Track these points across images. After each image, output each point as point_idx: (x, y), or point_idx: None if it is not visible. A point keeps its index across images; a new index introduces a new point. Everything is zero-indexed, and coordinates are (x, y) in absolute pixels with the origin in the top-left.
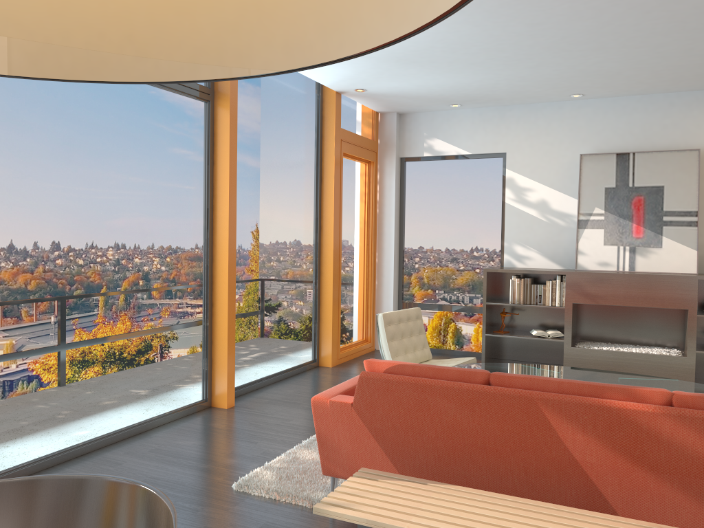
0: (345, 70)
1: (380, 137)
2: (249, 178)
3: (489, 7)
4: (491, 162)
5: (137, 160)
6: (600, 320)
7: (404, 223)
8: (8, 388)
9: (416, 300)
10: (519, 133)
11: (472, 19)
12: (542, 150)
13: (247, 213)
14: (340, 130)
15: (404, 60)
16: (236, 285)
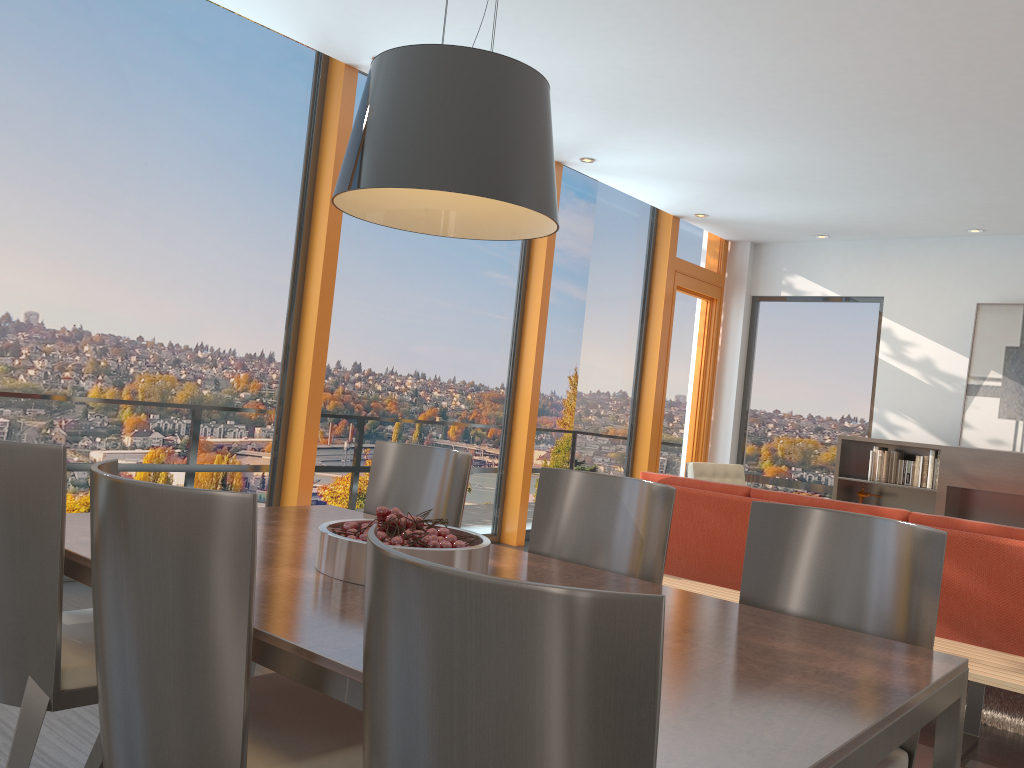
0: (680, 194)
1: (728, 270)
2: (563, 306)
3: (823, 138)
4: (864, 307)
5: (453, 279)
6: (981, 510)
7: (751, 376)
8: (325, 473)
9: (759, 471)
10: (902, 274)
11: (809, 149)
12: (930, 296)
13: (558, 343)
14: (675, 259)
15: (745, 185)
16: (538, 419)
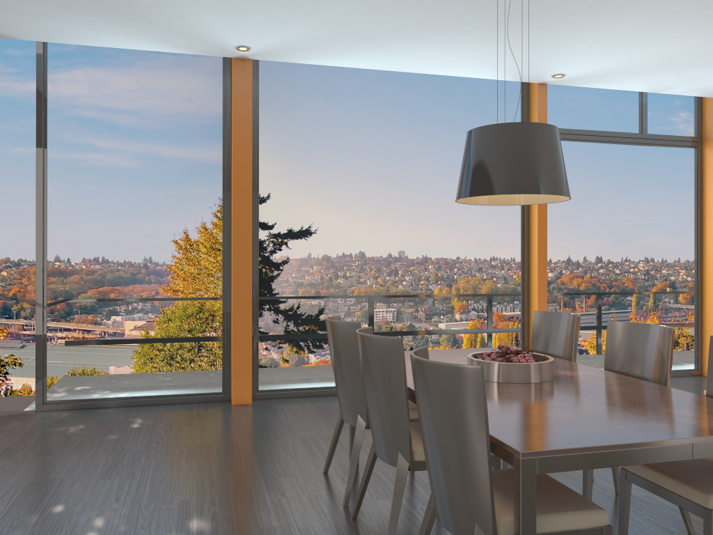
0: None
1: None
2: None
3: None
4: None
5: (637, 197)
6: None
7: None
8: None
9: None
10: None
11: None
12: None
13: None
14: None
15: None
16: None
